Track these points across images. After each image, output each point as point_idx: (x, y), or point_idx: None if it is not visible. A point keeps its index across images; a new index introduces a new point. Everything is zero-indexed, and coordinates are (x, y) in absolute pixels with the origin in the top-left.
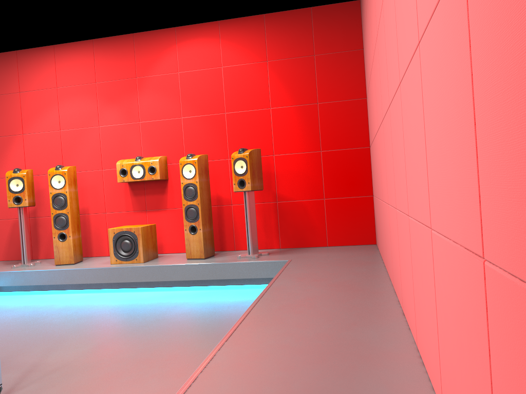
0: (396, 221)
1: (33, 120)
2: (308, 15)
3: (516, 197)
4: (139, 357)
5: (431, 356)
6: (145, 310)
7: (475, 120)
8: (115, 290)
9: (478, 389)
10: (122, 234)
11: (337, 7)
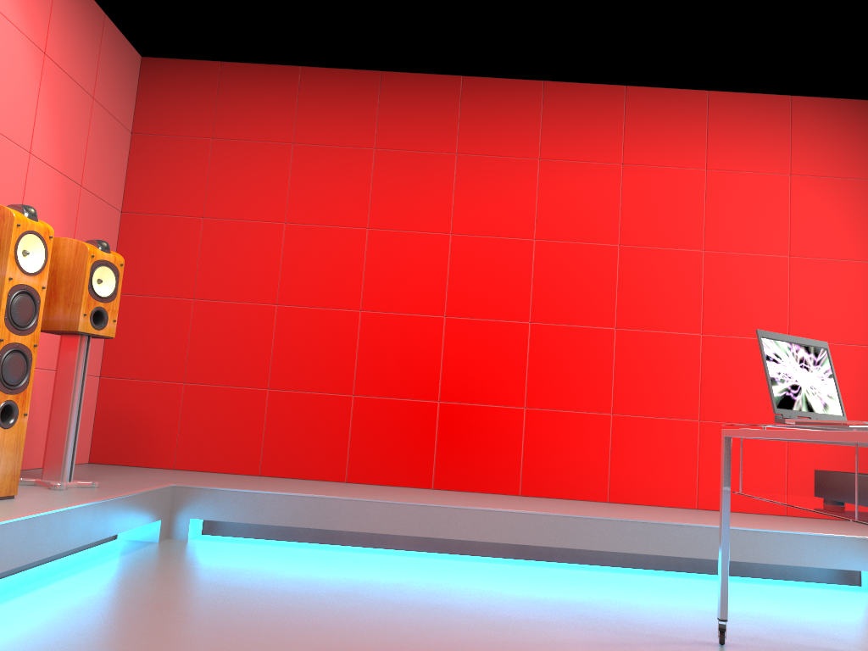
0: (521, 418)
1: None
2: (100, 22)
3: None
4: (535, 598)
5: (672, 489)
6: (239, 605)
7: None
8: None
9: (771, 470)
10: None
11: (124, 44)
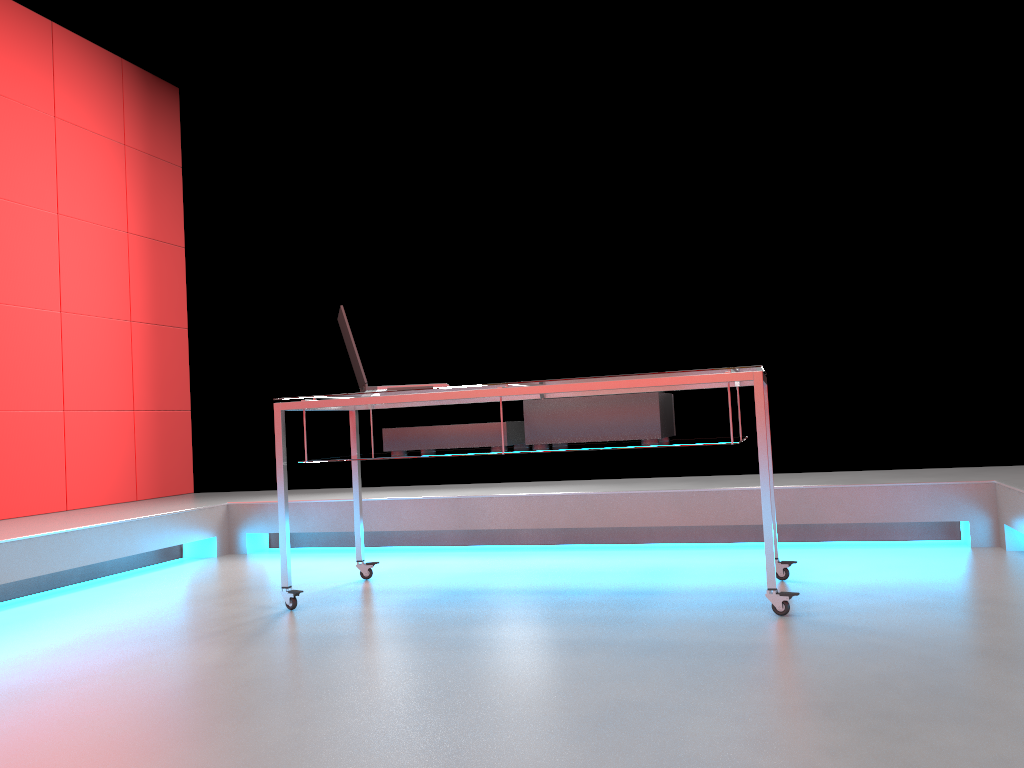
0: None
1: None
2: None
3: (88, 390)
4: (50, 649)
5: None
6: None
7: (63, 366)
8: None
9: (51, 461)
10: None
11: None
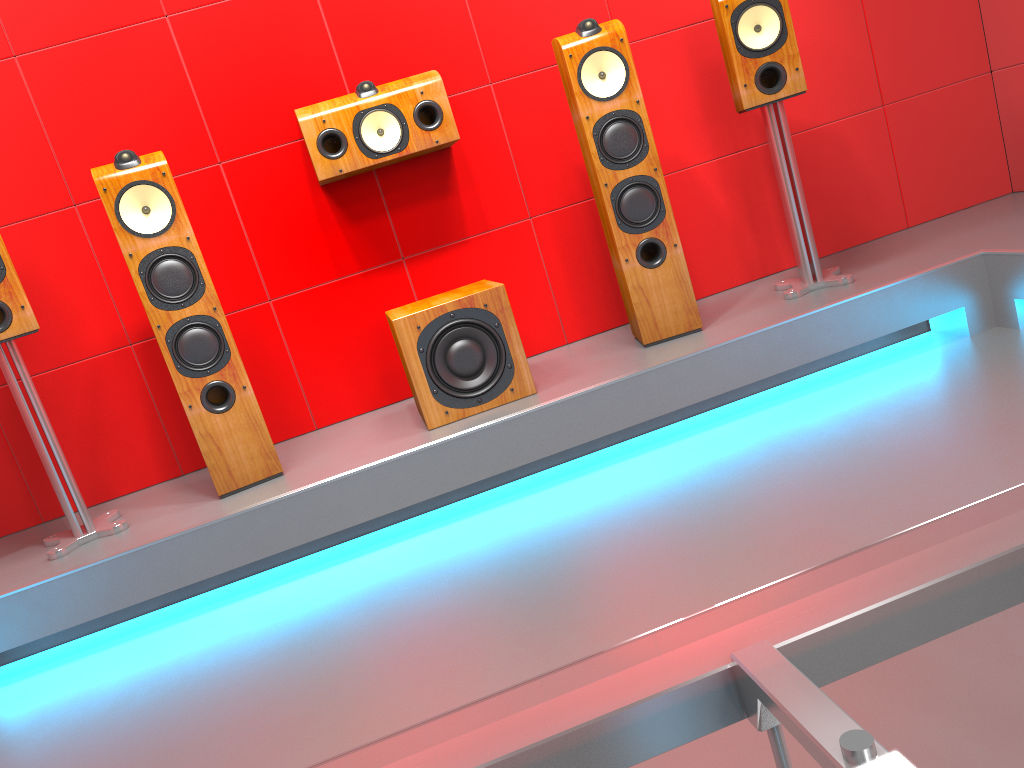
0: None
1: None
2: None
3: None
4: None
5: None
6: (801, 494)
7: None
8: (479, 502)
9: None
10: (449, 325)
11: None
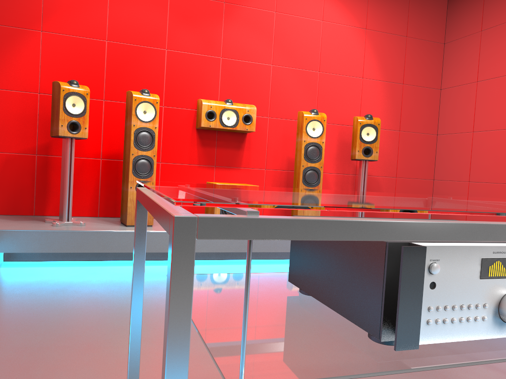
0: None
1: (62, 15)
2: None
3: None
4: None
5: None
6: None
7: None
8: (223, 262)
9: None
10: None
11: None
